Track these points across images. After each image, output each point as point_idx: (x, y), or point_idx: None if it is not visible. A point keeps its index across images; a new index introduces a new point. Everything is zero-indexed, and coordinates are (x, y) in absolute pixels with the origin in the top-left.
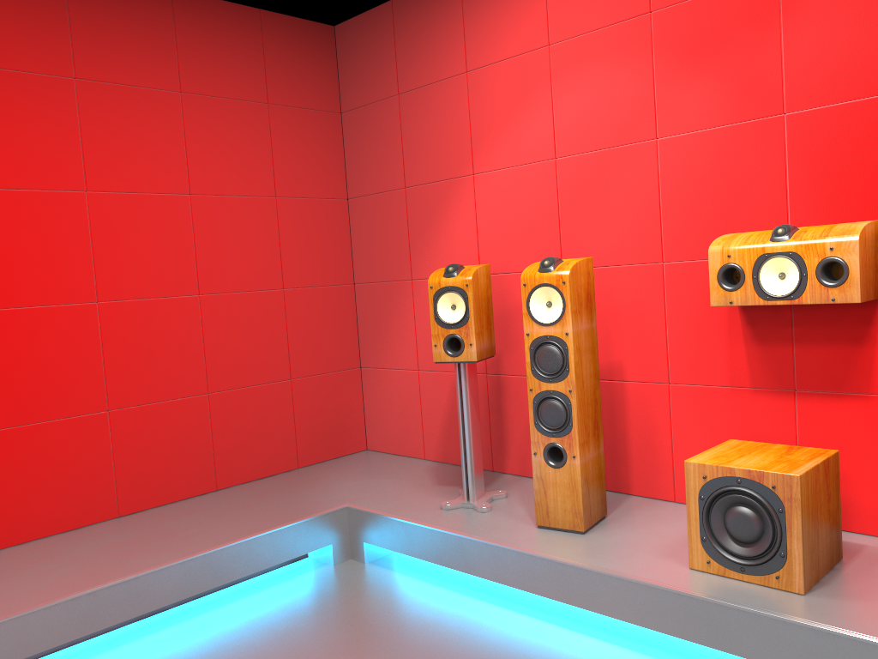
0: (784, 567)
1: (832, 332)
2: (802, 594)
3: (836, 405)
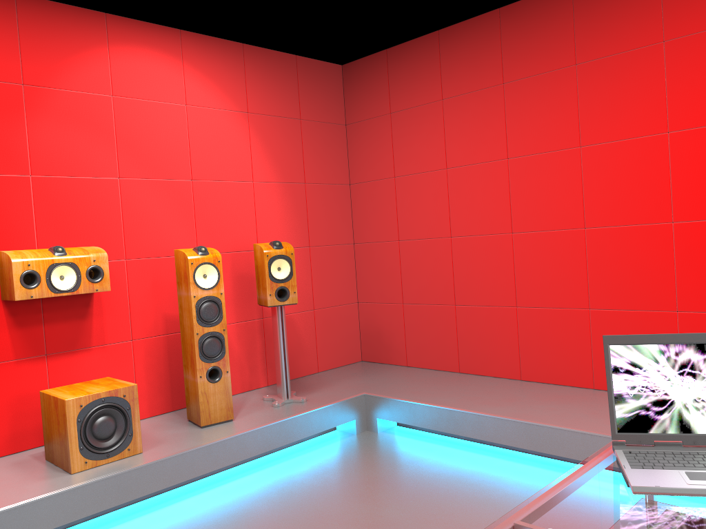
0: (132, 441)
1: (68, 313)
2: (142, 452)
3: (73, 358)
